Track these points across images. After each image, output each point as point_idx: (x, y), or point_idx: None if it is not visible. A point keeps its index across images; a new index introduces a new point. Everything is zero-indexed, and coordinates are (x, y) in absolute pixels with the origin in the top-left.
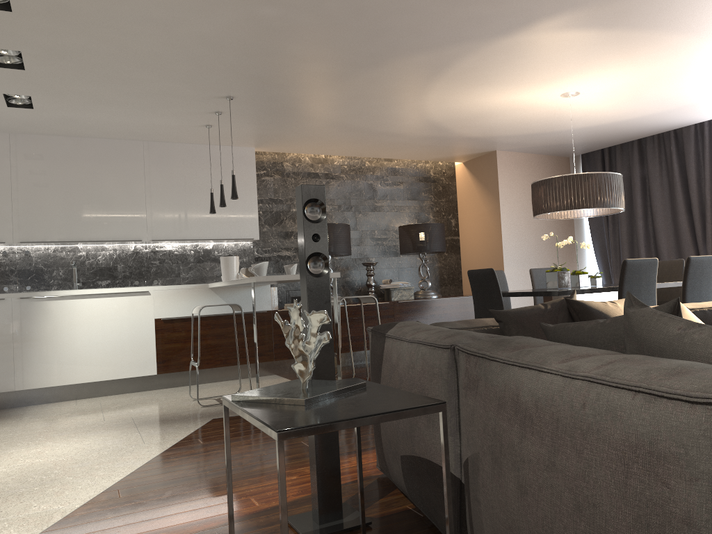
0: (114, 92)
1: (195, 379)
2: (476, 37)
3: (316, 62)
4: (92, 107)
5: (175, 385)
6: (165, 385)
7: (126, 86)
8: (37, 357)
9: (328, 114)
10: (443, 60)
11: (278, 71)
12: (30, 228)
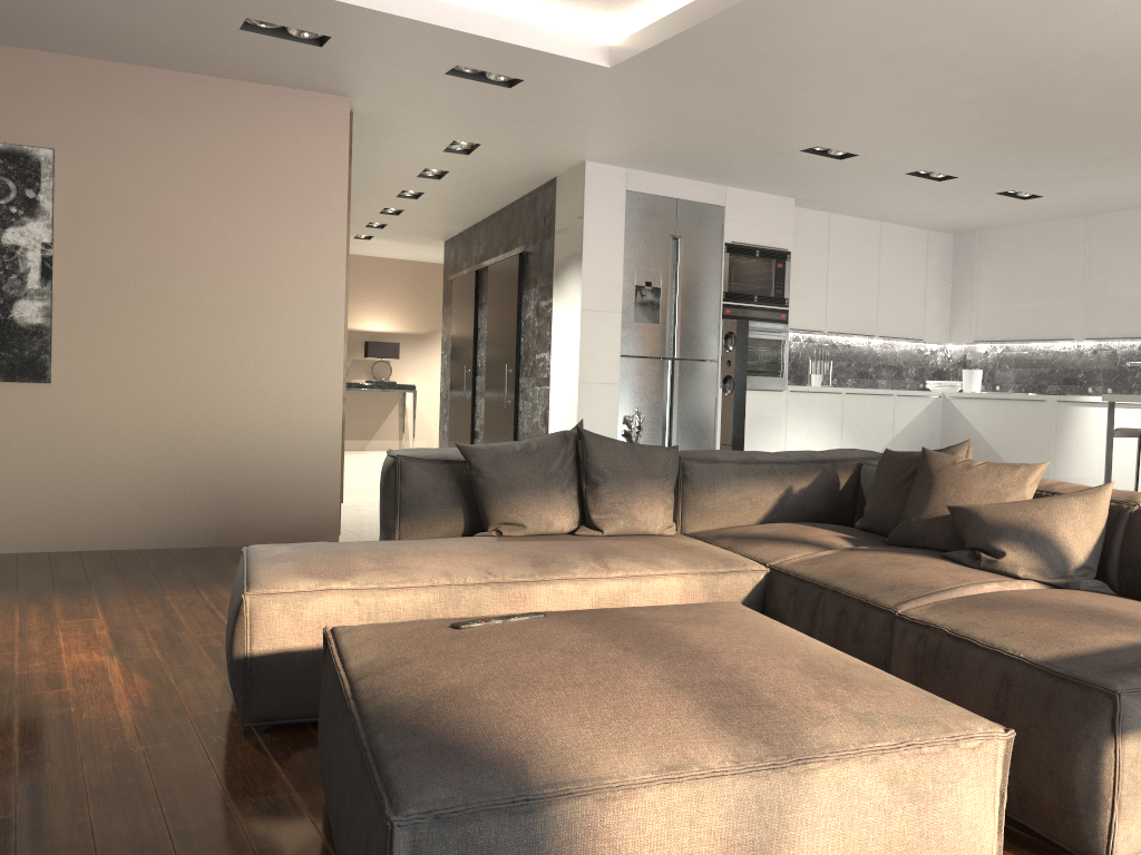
0: (1057, 171)
1: None
2: None
3: (1132, 96)
4: (1078, 184)
5: None
6: None
7: (1050, 165)
8: (1066, 467)
9: None
10: None
11: (1128, 115)
12: (1095, 323)
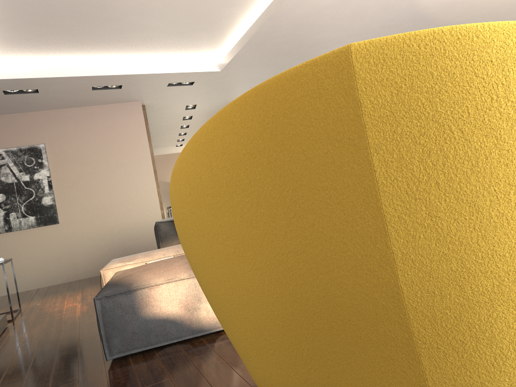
0: None
1: None
2: (411, 2)
3: None
4: None
5: None
6: None
7: None
8: None
9: (512, 18)
10: (441, 4)
11: None
12: None
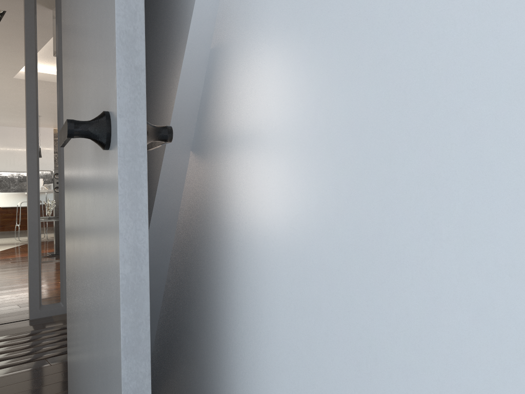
0: None
1: (17, 234)
2: None
3: None
4: None
5: (7, 237)
6: (2, 236)
7: None
8: None
9: None
10: None
11: None
12: None
